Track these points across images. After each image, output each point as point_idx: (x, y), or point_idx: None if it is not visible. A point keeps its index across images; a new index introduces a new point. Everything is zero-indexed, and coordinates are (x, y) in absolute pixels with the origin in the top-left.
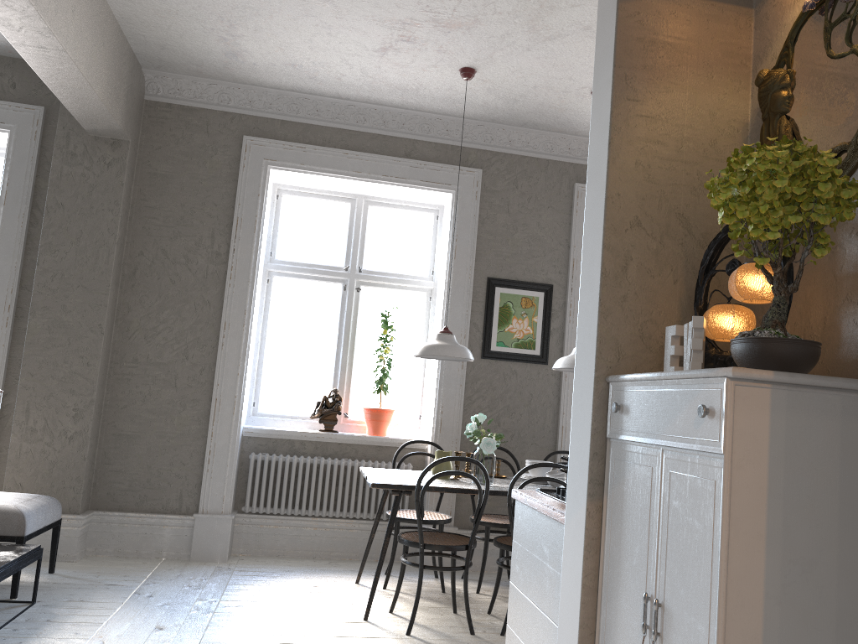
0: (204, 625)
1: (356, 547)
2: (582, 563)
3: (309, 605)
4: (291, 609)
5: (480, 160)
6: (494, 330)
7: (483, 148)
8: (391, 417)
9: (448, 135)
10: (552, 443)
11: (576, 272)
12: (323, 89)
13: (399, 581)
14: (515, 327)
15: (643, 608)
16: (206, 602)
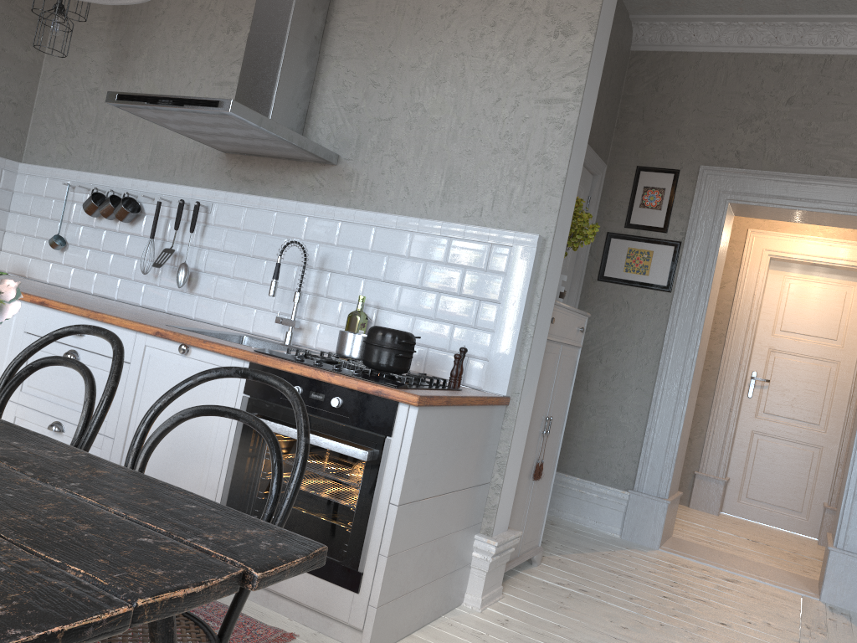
0: None
1: None
2: (530, 420)
3: None
4: None
5: None
6: None
7: None
8: None
9: None
10: None
11: None
12: None
13: None
14: None
15: (547, 424)
16: None
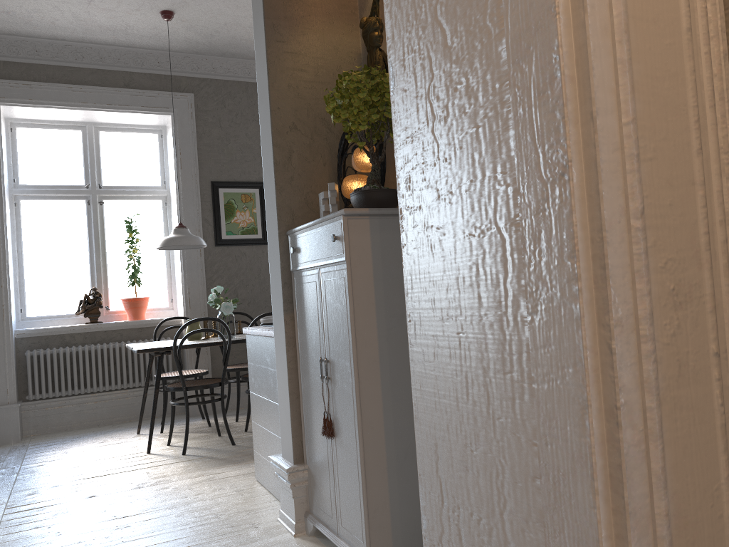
0: (11, 482)
1: (134, 411)
2: (286, 354)
3: (100, 453)
4: (85, 459)
5: (191, 86)
6: (223, 223)
7: (191, 75)
8: (147, 303)
9: (160, 66)
10: None
11: None
12: (39, 32)
13: (171, 421)
14: (239, 218)
15: (320, 366)
16: (9, 469)
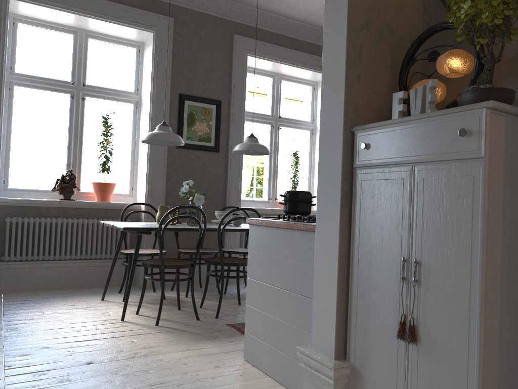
0: (0, 339)
1: (92, 279)
2: (338, 249)
3: (76, 316)
4: (63, 320)
5: (172, 12)
6: (185, 129)
7: (173, 3)
8: (114, 188)
9: None
10: (223, 202)
11: (235, 93)
12: None
13: (142, 293)
14: (198, 128)
15: (402, 267)
16: None
